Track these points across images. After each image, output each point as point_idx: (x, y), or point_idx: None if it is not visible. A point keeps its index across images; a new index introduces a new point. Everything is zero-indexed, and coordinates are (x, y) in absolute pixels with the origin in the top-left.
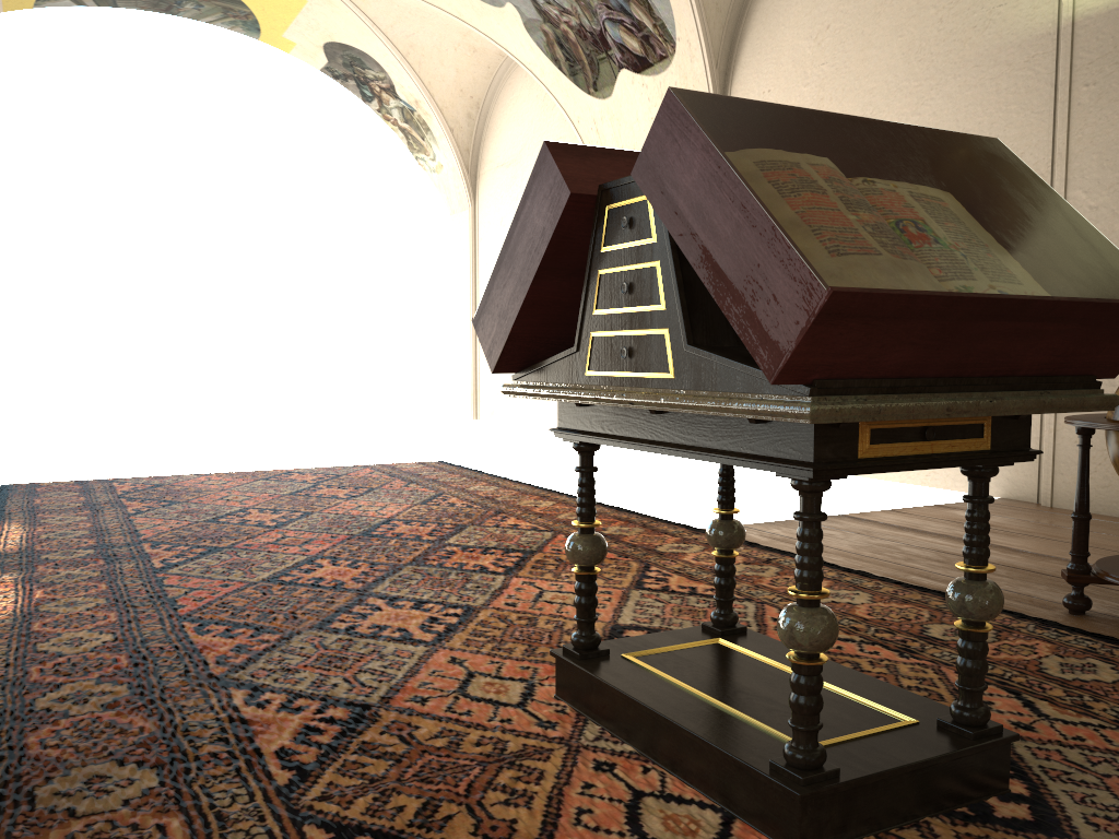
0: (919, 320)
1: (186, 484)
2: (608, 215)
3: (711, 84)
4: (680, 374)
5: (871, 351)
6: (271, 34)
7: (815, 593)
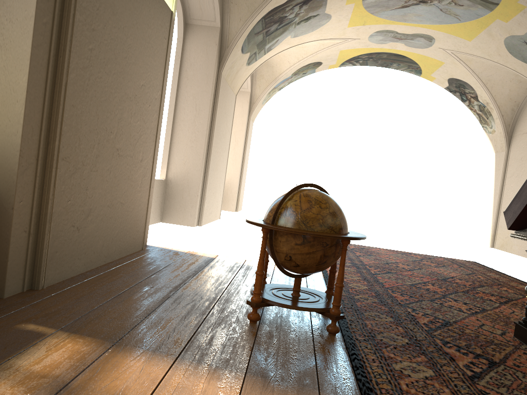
0: None
1: (372, 250)
2: None
3: None
4: None
5: None
6: (425, 74)
7: None
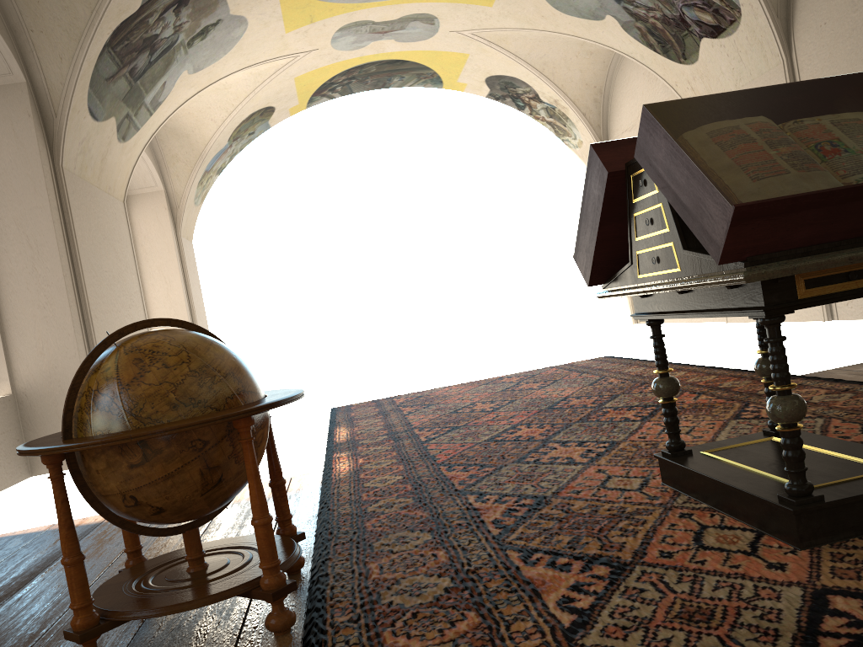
0: (807, 210)
1: (436, 393)
2: (632, 180)
3: (775, 31)
4: (683, 267)
5: (780, 234)
6: (449, 82)
7: (784, 386)
